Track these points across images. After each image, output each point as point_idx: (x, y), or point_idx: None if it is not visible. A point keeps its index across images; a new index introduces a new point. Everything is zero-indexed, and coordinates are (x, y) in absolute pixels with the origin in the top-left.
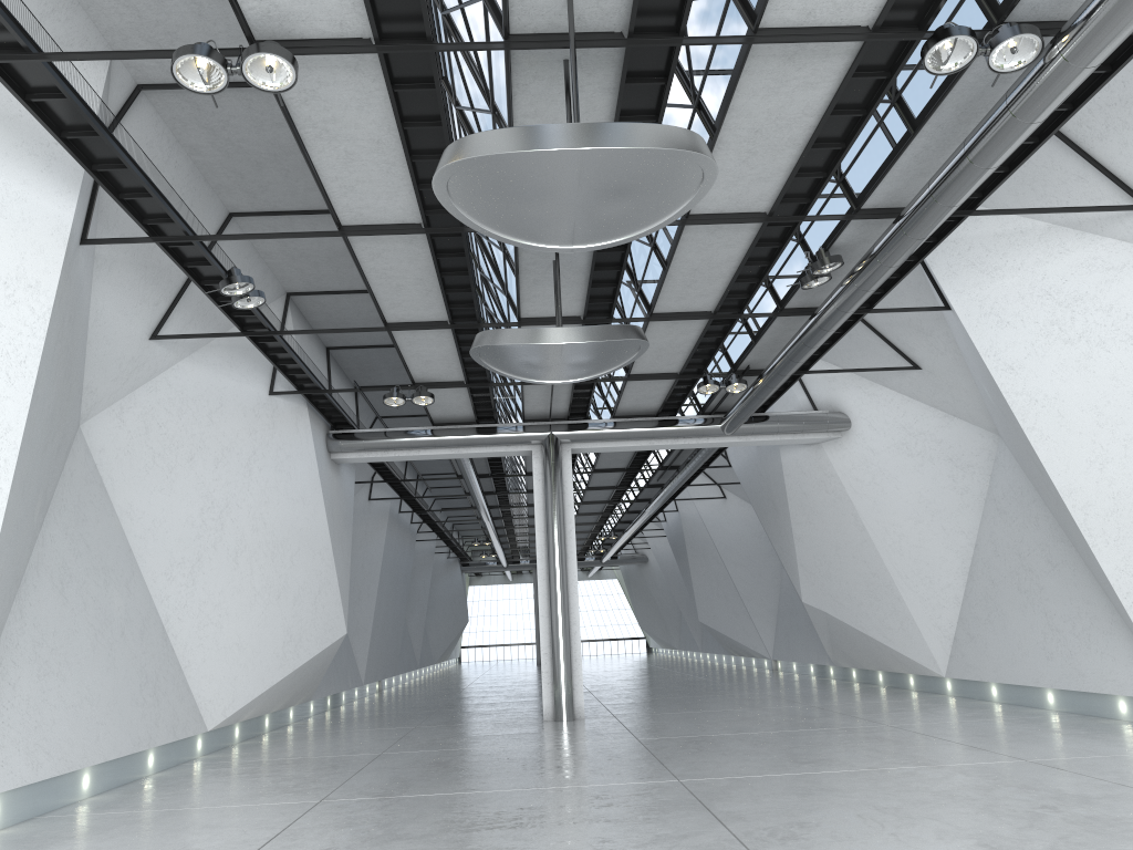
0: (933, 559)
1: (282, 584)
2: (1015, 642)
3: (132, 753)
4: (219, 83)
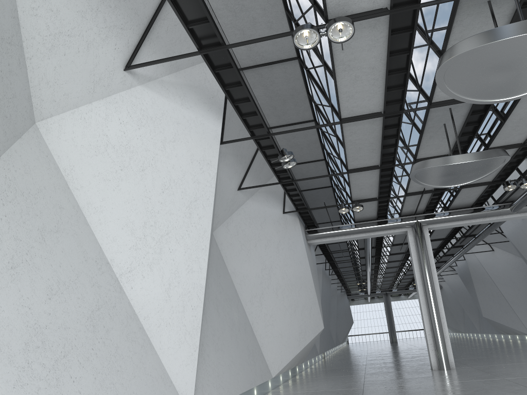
0: None
1: (296, 304)
2: None
3: (250, 388)
4: (314, 43)
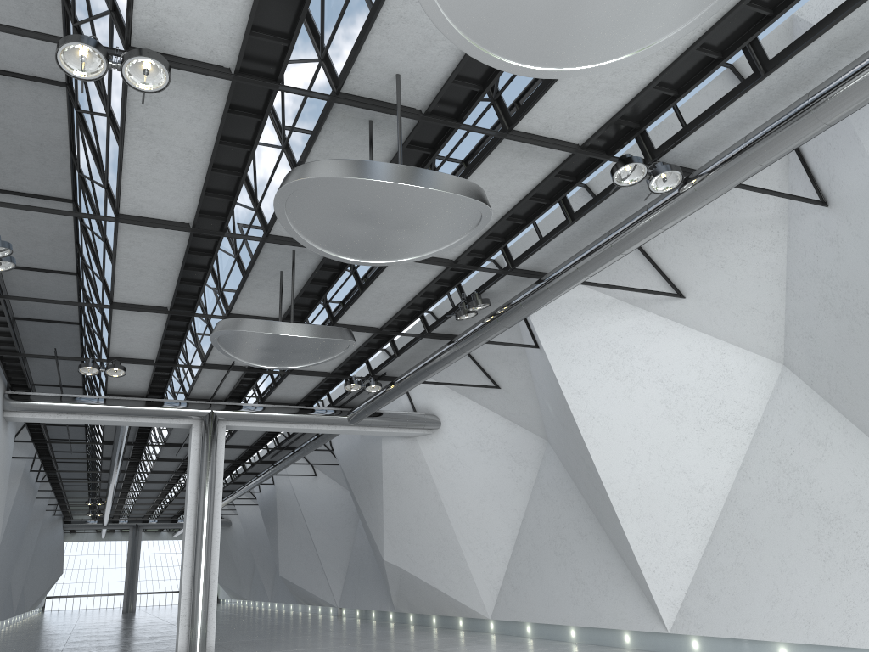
0: (491, 529)
1: None
2: (549, 592)
3: None
4: (95, 73)
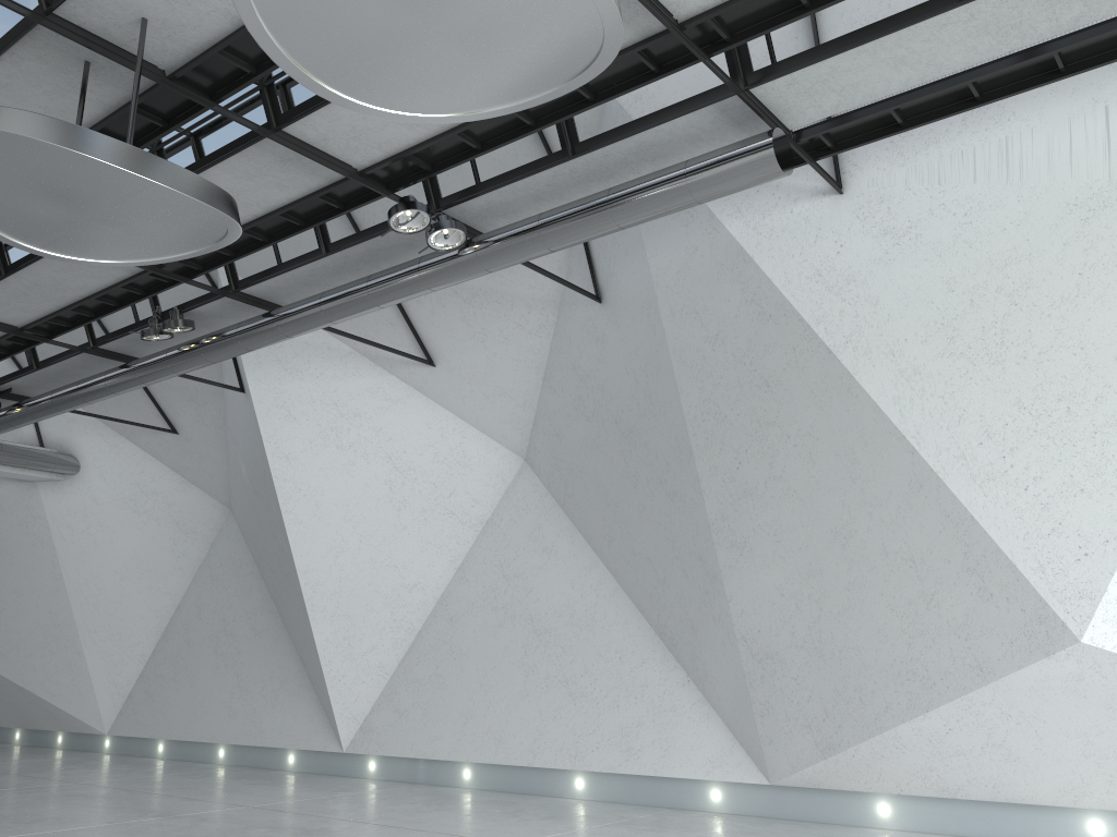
0: (130, 616)
1: None
2: (199, 701)
3: None
4: None
